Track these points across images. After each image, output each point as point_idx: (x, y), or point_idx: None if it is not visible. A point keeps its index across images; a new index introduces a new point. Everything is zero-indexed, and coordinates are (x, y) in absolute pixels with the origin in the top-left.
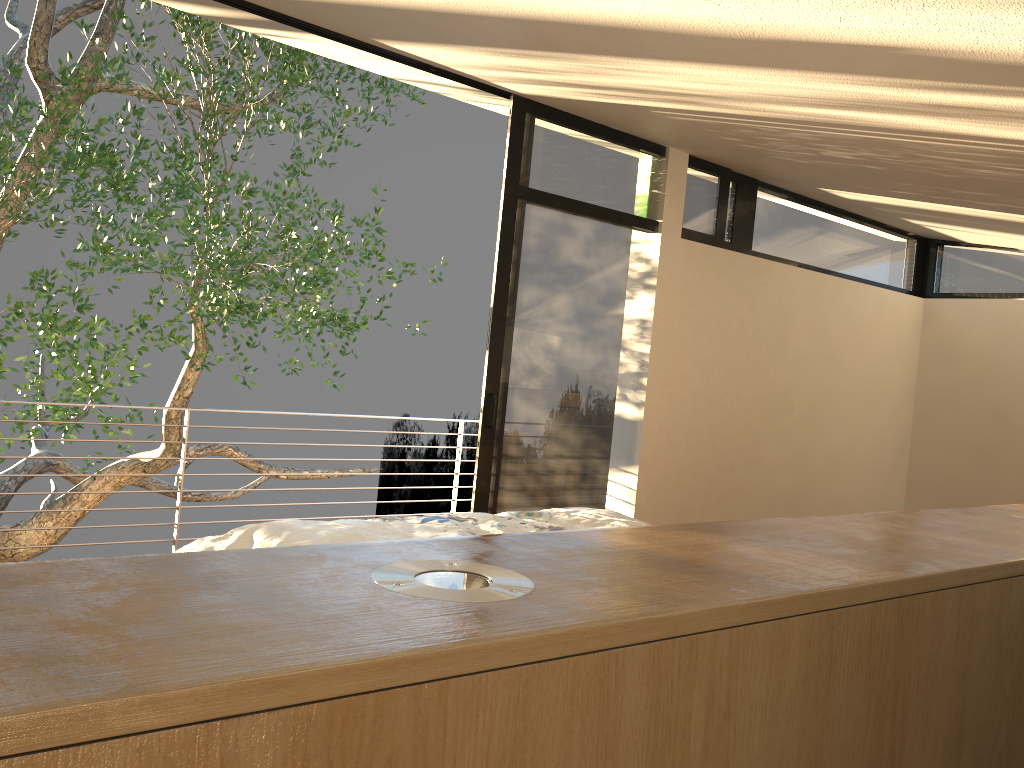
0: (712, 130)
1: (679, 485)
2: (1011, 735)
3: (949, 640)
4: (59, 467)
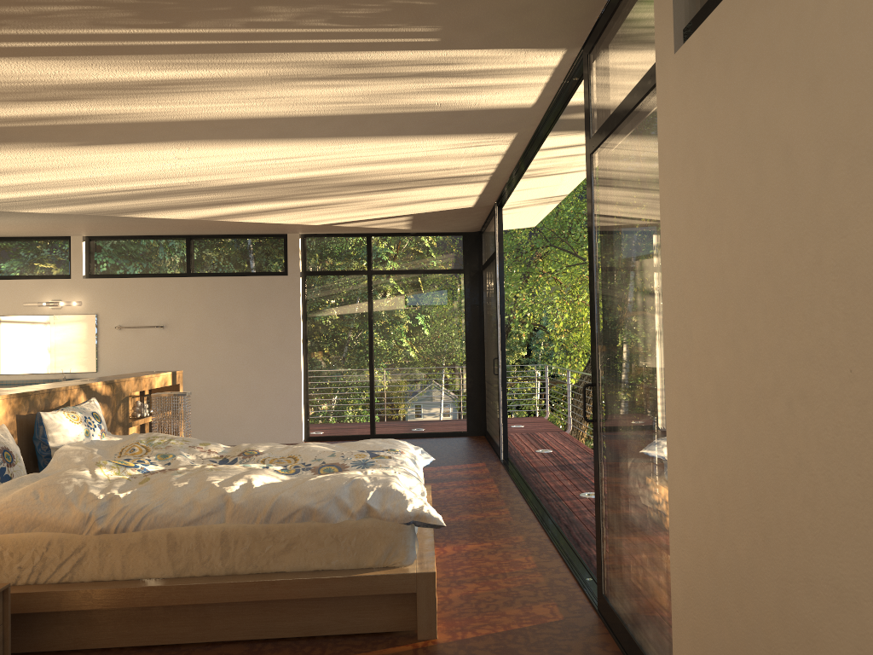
0: (421, 2)
1: (717, 609)
2: None
3: None
4: None
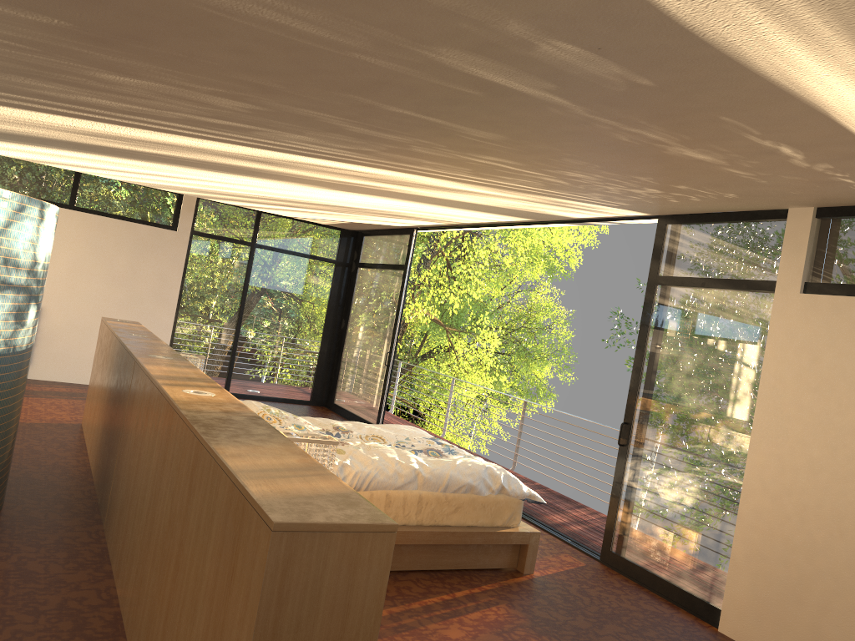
0: (649, 202)
1: (786, 562)
2: (118, 380)
3: (120, 353)
4: None
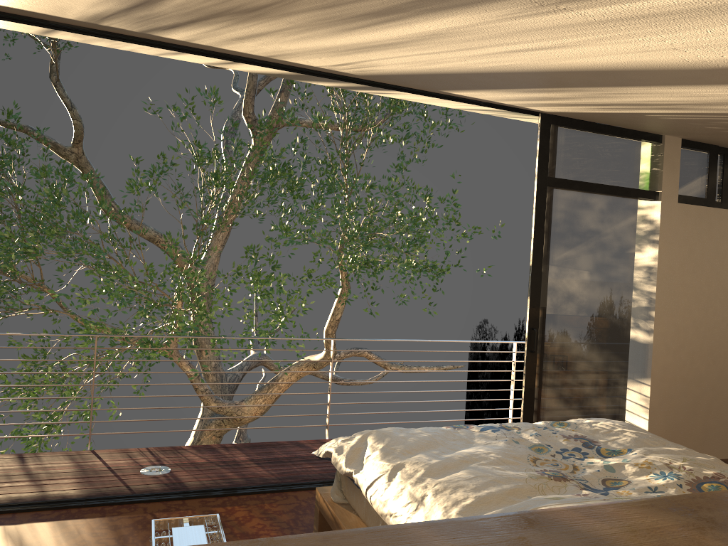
0: (697, 123)
1: (685, 393)
2: None
3: None
4: (266, 362)
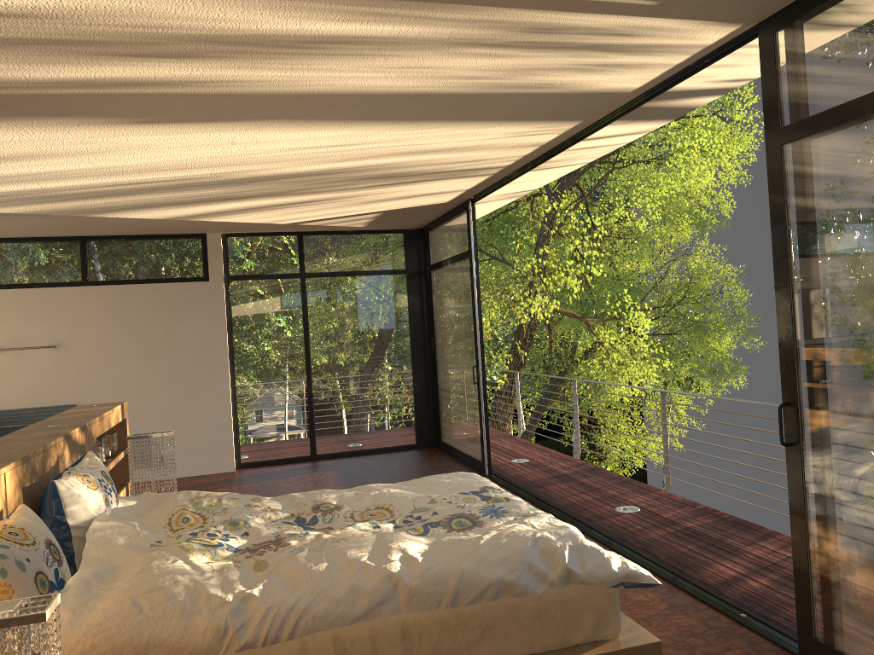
0: None
1: None
2: None
3: None
4: None
